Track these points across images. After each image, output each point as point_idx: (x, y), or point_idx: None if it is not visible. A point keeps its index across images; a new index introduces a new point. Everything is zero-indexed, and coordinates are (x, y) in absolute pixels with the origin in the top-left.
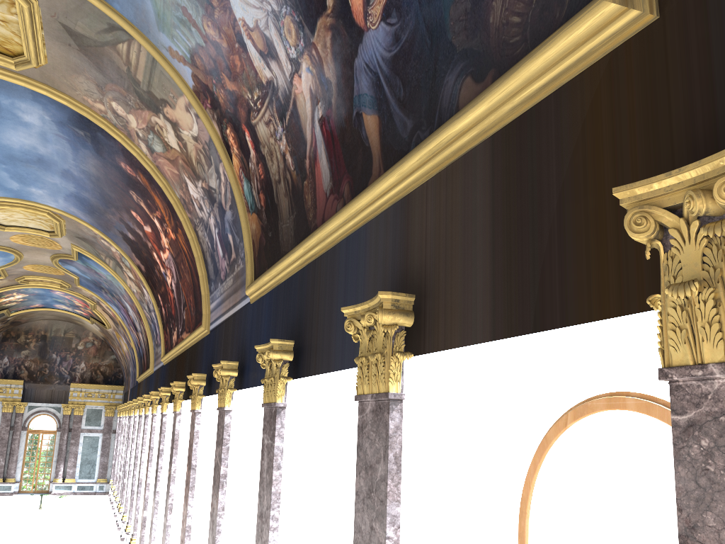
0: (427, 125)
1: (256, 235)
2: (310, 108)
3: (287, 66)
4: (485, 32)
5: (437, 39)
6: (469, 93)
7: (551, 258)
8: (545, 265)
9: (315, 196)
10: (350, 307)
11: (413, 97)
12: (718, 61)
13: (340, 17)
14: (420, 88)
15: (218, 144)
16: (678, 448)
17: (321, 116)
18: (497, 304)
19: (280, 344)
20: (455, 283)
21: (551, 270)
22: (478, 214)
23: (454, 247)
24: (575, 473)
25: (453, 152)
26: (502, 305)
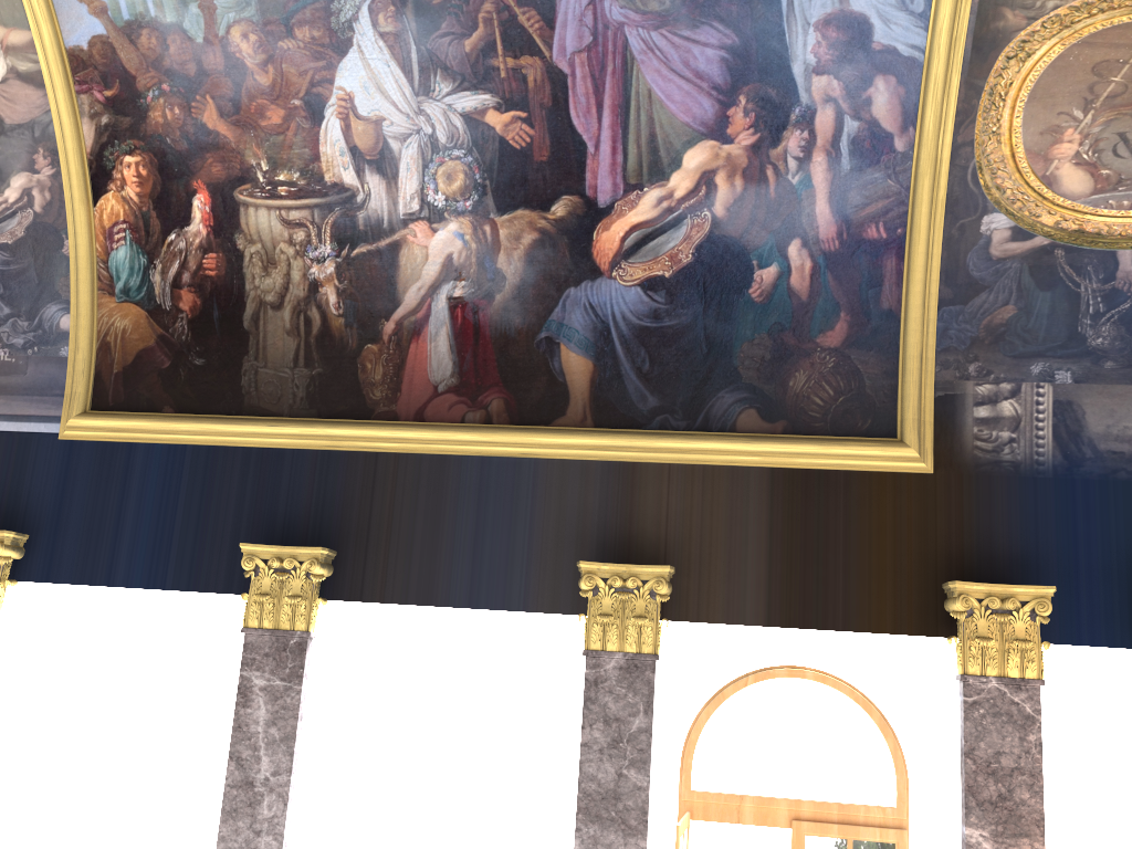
0: (685, 417)
1: (128, 340)
2: (435, 273)
3: (410, 203)
4: (781, 387)
5: (718, 355)
6: (751, 422)
7: (835, 583)
8: (829, 586)
9: (399, 376)
10: (594, 563)
11: (665, 380)
12: (966, 519)
13: (568, 235)
14: (678, 379)
15: (79, 160)
16: (966, 712)
17: (460, 297)
18: (773, 600)
19: (327, 555)
20: (716, 570)
21: (835, 591)
22: (751, 523)
23: (715, 539)
24: (747, 720)
25: (722, 459)
26: (780, 602)
